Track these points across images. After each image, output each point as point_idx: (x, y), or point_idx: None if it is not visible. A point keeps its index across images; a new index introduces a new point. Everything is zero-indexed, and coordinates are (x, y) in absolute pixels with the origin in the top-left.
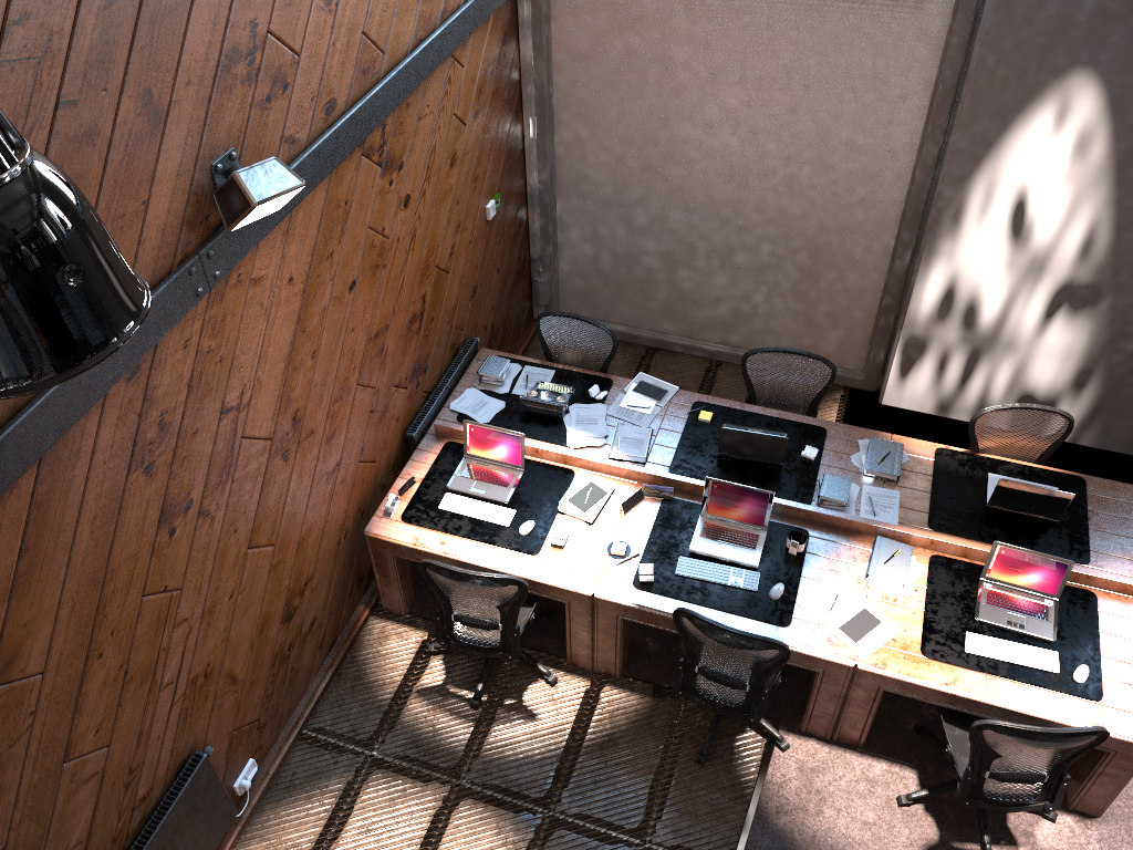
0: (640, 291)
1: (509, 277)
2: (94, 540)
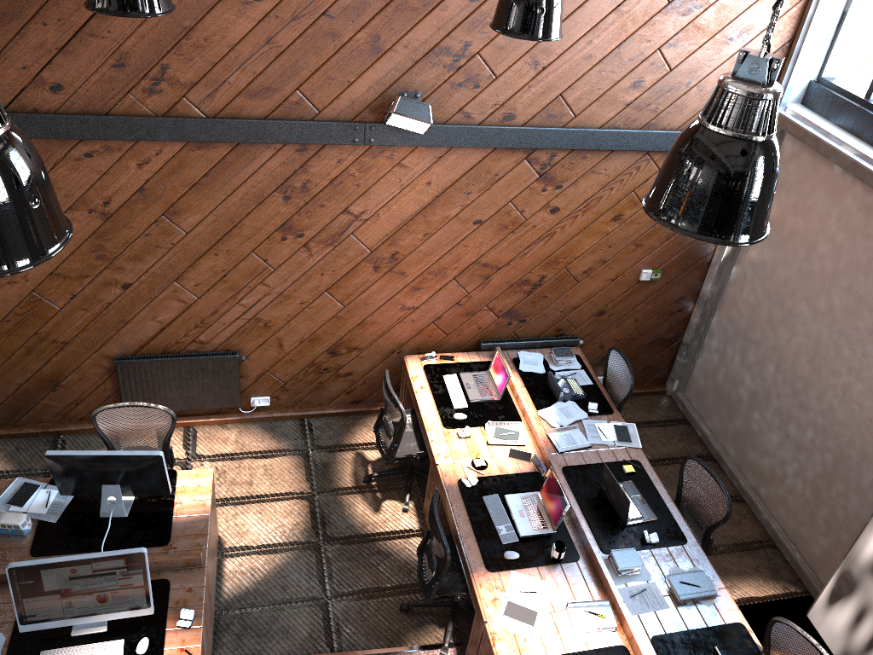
0: (728, 411)
1: (648, 334)
2: (241, 203)
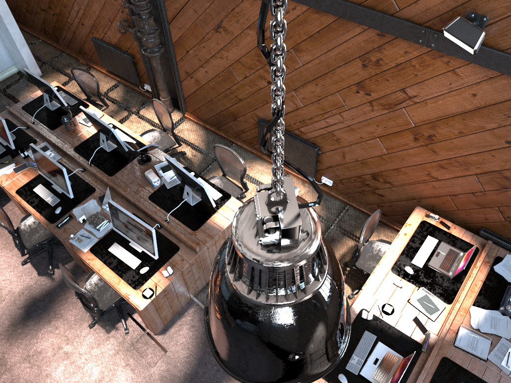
0: None
1: None
2: (335, 58)
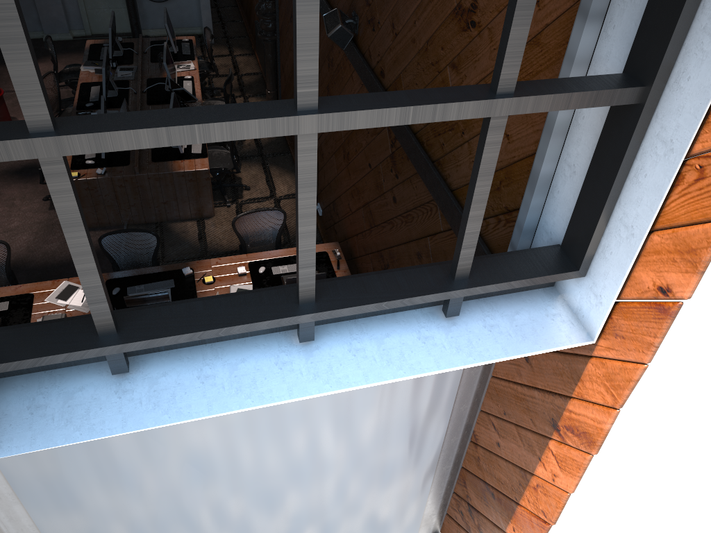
0: None
1: None
2: (321, 55)
